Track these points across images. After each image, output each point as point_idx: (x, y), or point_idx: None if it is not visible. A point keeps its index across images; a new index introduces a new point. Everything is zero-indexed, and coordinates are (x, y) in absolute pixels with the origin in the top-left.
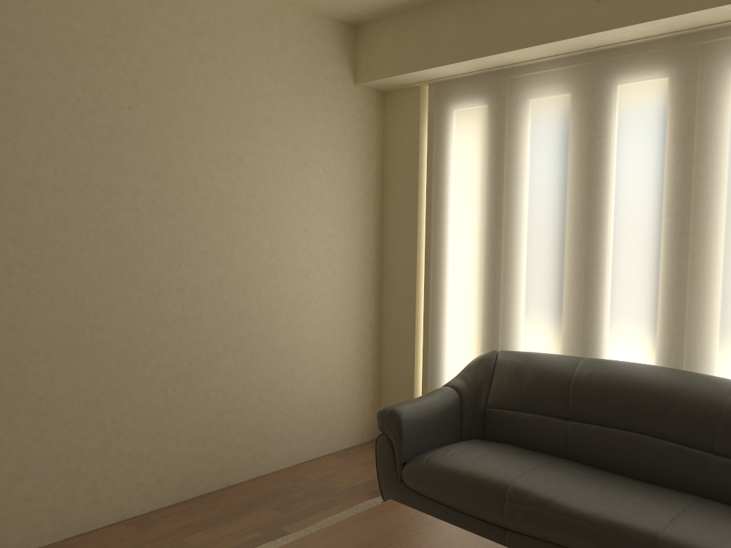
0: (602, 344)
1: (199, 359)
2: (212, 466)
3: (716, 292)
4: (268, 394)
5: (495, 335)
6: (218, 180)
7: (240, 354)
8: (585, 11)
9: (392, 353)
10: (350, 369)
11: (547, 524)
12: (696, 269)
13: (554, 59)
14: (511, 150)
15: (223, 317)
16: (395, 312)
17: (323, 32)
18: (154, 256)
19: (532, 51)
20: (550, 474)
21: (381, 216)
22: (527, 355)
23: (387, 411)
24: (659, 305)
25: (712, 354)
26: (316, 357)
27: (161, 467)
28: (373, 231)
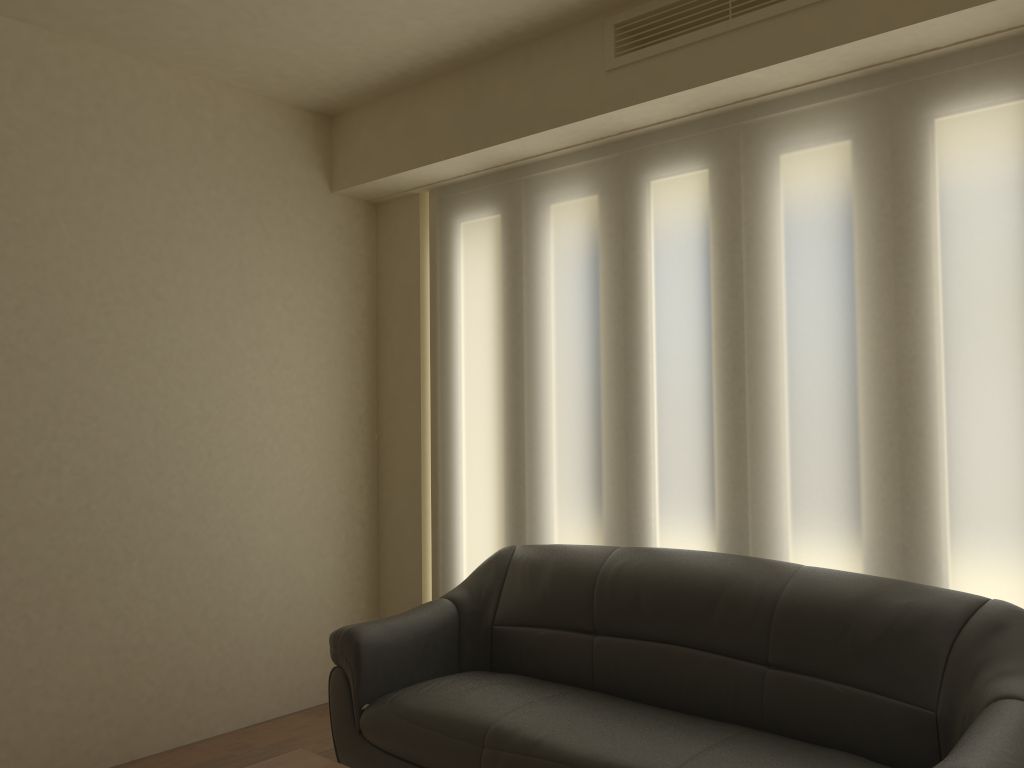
0: (649, 528)
1: (85, 572)
2: (104, 730)
3: (779, 448)
4: (198, 622)
5: (520, 525)
6: (118, 318)
7: (152, 564)
8: (594, 85)
9: (393, 562)
10: (331, 587)
11: None
12: (754, 417)
13: (574, 151)
14: (529, 272)
15: (125, 510)
16: (397, 503)
17: (282, 123)
18: (13, 423)
19: (540, 140)
20: (552, 708)
21: (376, 370)
22: (549, 548)
23: (341, 632)
24: (714, 469)
25: (781, 532)
26: (276, 569)
27: (19, 733)
28: (364, 391)
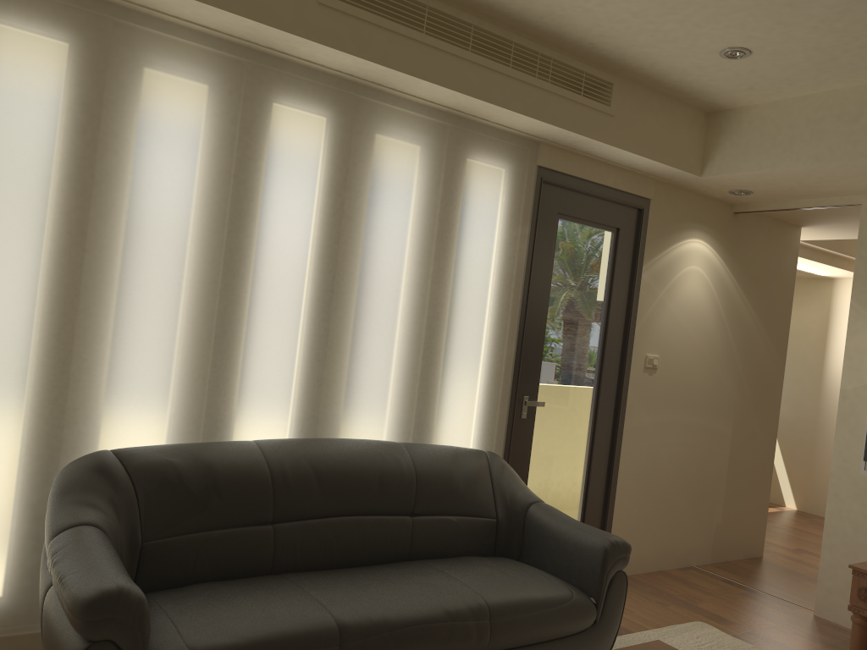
0: (237, 421)
1: None
2: None
3: (357, 355)
4: None
5: (65, 425)
6: None
7: None
8: (303, 7)
9: None
10: None
11: (395, 647)
12: (342, 331)
13: (202, 31)
14: (120, 136)
15: None
16: None
17: None
18: None
19: (210, 14)
20: (338, 592)
21: None
22: (182, 450)
23: (115, 594)
24: (305, 369)
25: (349, 418)
26: None
27: None
28: None
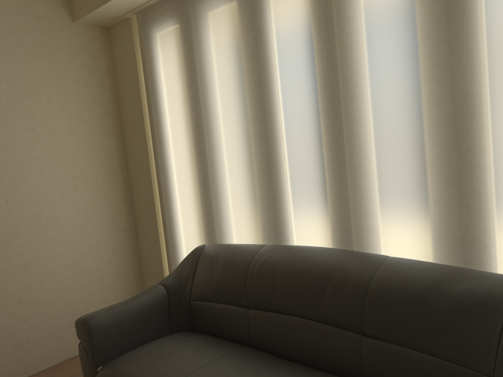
0: (287, 229)
1: None
2: None
3: (368, 170)
4: (16, 307)
5: (211, 229)
6: None
7: None
8: None
9: (146, 252)
10: (108, 272)
11: None
12: (350, 149)
13: None
14: (198, 62)
15: None
16: (143, 217)
17: None
18: None
19: None
20: (212, 373)
21: (122, 136)
22: (222, 248)
23: (80, 321)
24: (325, 187)
25: (373, 229)
26: (68, 267)
27: None
28: (115, 150)
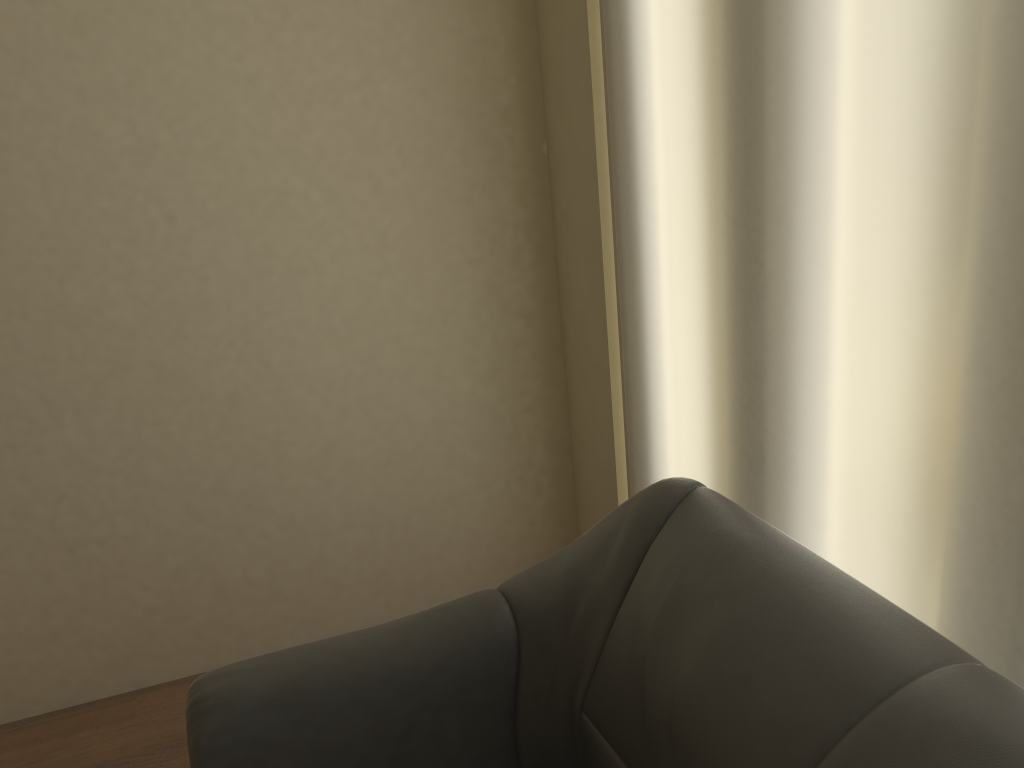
0: None
1: None
2: (82, 653)
3: None
4: (212, 499)
5: (748, 405)
6: None
7: (100, 416)
8: None
9: (581, 390)
10: (469, 429)
11: None
12: None
13: None
14: None
15: (23, 333)
16: (577, 285)
17: None
18: None
19: None
20: None
21: (534, 5)
22: (730, 560)
23: (190, 699)
24: None
25: None
26: (350, 408)
27: None
28: (508, 54)
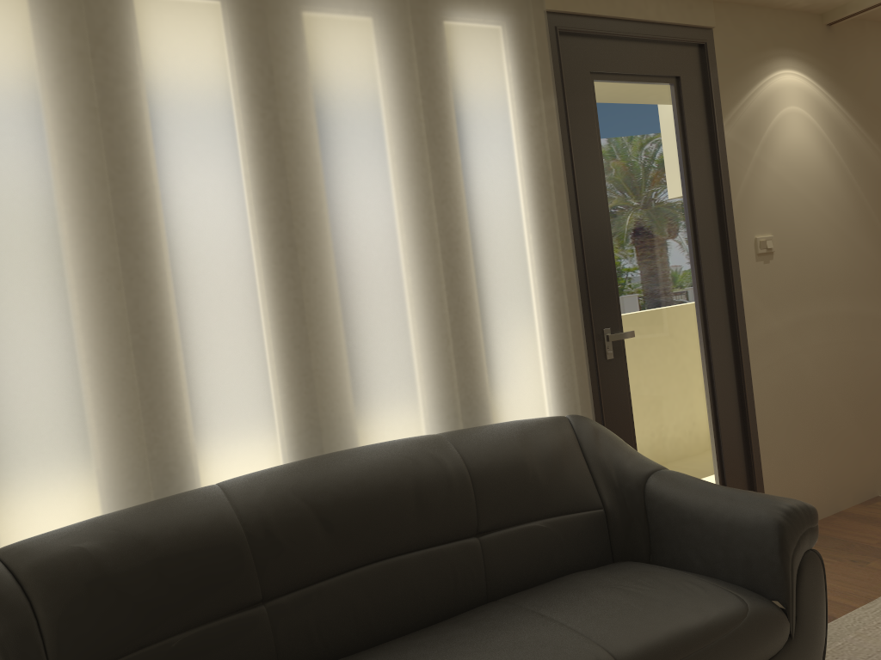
0: (198, 458)
1: None
2: None
3: (353, 327)
4: None
5: None
6: None
7: None
8: None
9: None
10: None
11: None
12: (322, 298)
13: None
14: None
15: None
16: None
17: None
18: None
19: None
20: None
21: None
22: (102, 525)
23: None
24: (280, 363)
25: (364, 416)
26: None
27: None
28: None
